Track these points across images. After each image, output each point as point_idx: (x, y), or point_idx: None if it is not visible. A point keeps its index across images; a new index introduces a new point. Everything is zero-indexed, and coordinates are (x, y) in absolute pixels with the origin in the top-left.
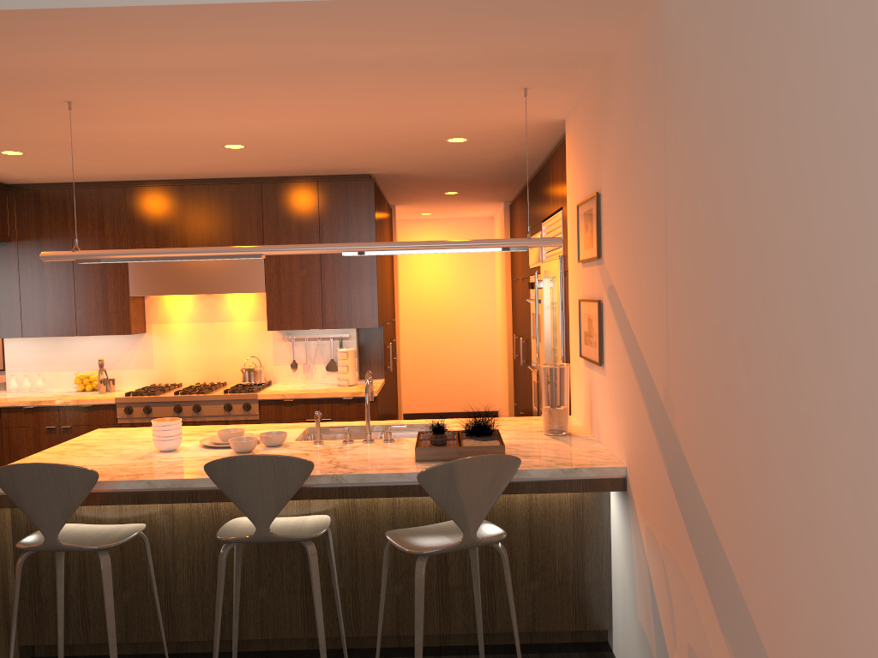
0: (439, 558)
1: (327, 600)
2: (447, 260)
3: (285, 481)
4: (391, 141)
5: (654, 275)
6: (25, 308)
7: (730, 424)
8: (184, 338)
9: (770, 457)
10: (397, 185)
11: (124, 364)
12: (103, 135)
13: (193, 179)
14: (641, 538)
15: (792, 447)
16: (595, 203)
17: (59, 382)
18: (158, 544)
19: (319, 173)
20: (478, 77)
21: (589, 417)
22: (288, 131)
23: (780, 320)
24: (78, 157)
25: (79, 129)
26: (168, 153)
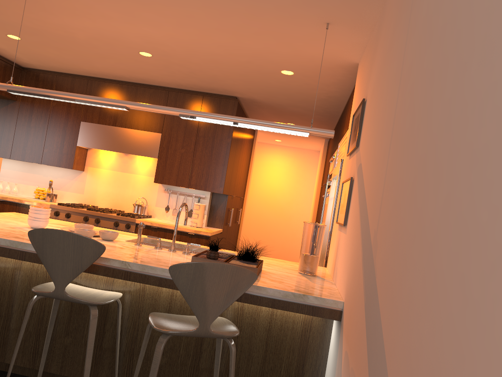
0: (196, 344)
1: (111, 357)
2: (286, 172)
3: (81, 255)
4: (244, 66)
5: (384, 141)
6: (15, 142)
7: (413, 252)
8: (105, 179)
9: (441, 281)
10: (255, 110)
11: (67, 188)
12: (61, 28)
13: (129, 82)
14: (341, 360)
15: (465, 266)
16: (361, 107)
17: (27, 191)
18: (5, 289)
19: (205, 90)
20: (292, 5)
21: (333, 267)
22: (175, 44)
23: (475, 124)
24: (54, 48)
25: (44, 20)
26: (107, 54)
